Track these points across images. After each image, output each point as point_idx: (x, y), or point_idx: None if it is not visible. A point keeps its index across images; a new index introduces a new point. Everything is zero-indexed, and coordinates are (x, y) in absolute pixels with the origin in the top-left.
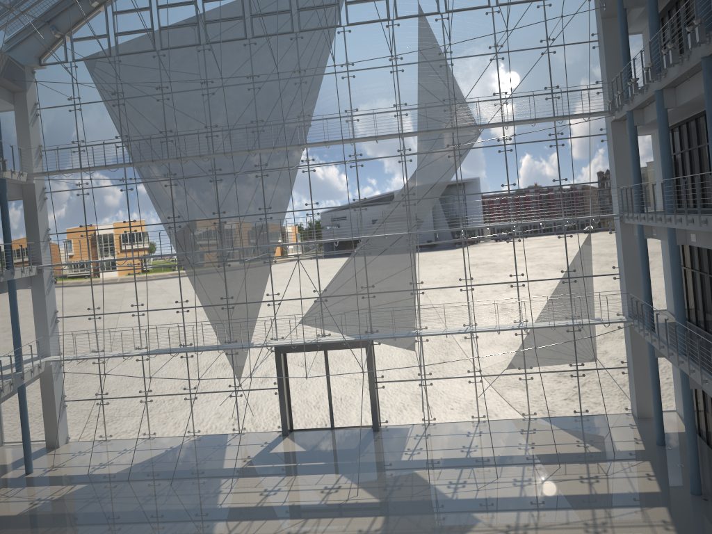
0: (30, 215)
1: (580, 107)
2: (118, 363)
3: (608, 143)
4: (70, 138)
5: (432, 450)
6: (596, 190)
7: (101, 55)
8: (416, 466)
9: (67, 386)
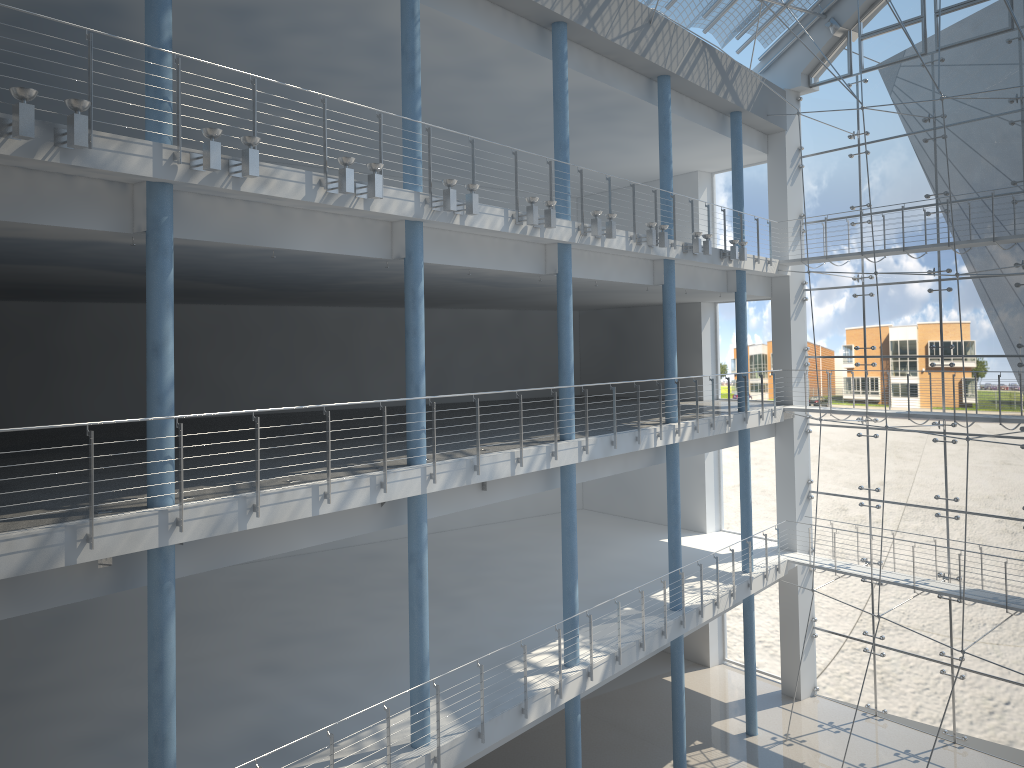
0: (780, 325)
1: None
2: (904, 593)
3: None
4: (848, 202)
5: None
6: None
7: (907, 54)
8: None
9: (819, 606)
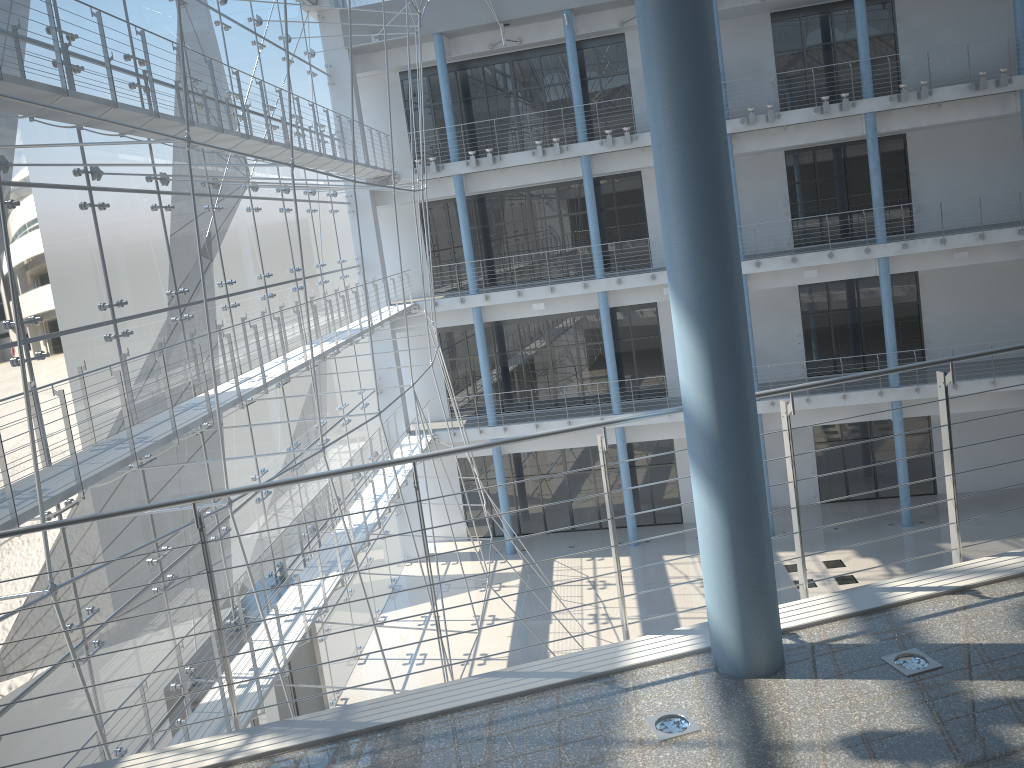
0: None
1: None
2: None
3: (352, 216)
4: None
5: None
6: (356, 277)
7: None
8: None
9: None
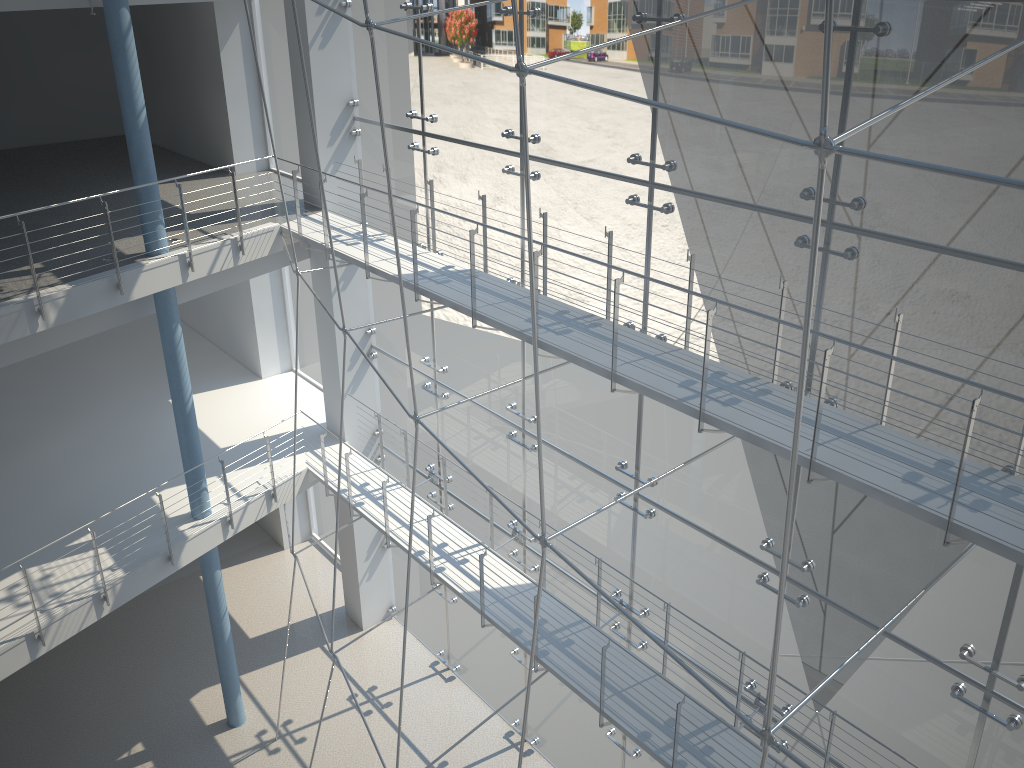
0: (298, 57)
1: None
2: (475, 531)
3: None
4: None
5: None
6: None
7: None
8: None
9: None
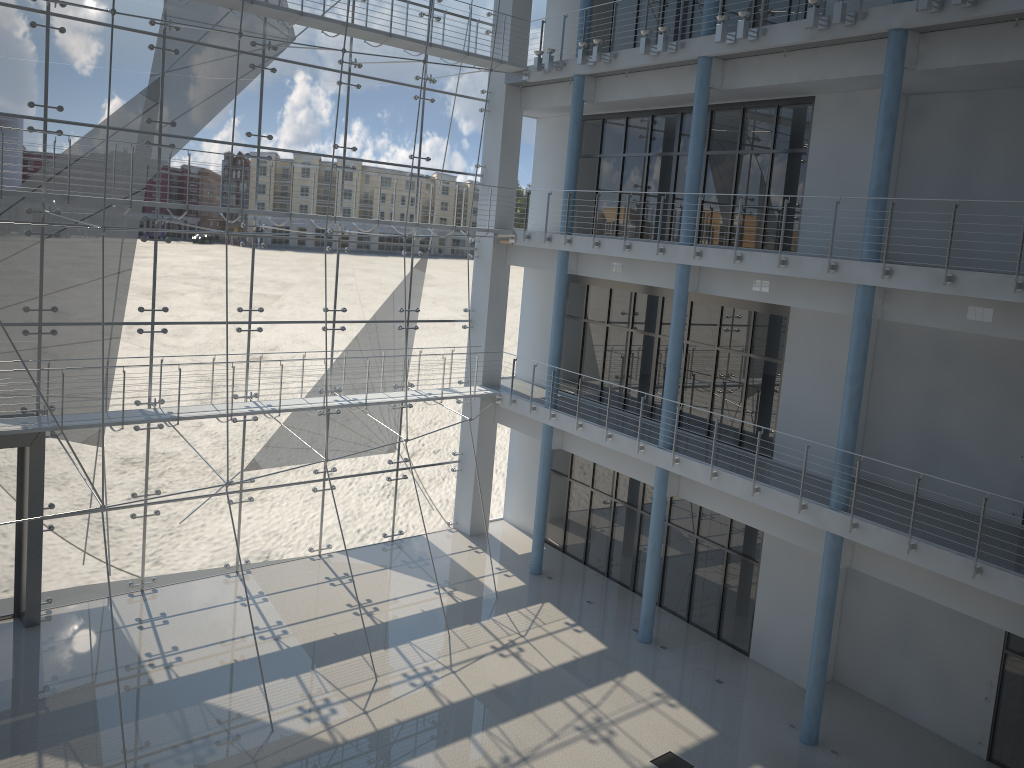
0: None
1: (463, 46)
2: None
3: (488, 116)
4: None
5: (201, 647)
6: (464, 186)
7: None
8: (203, 691)
9: None
